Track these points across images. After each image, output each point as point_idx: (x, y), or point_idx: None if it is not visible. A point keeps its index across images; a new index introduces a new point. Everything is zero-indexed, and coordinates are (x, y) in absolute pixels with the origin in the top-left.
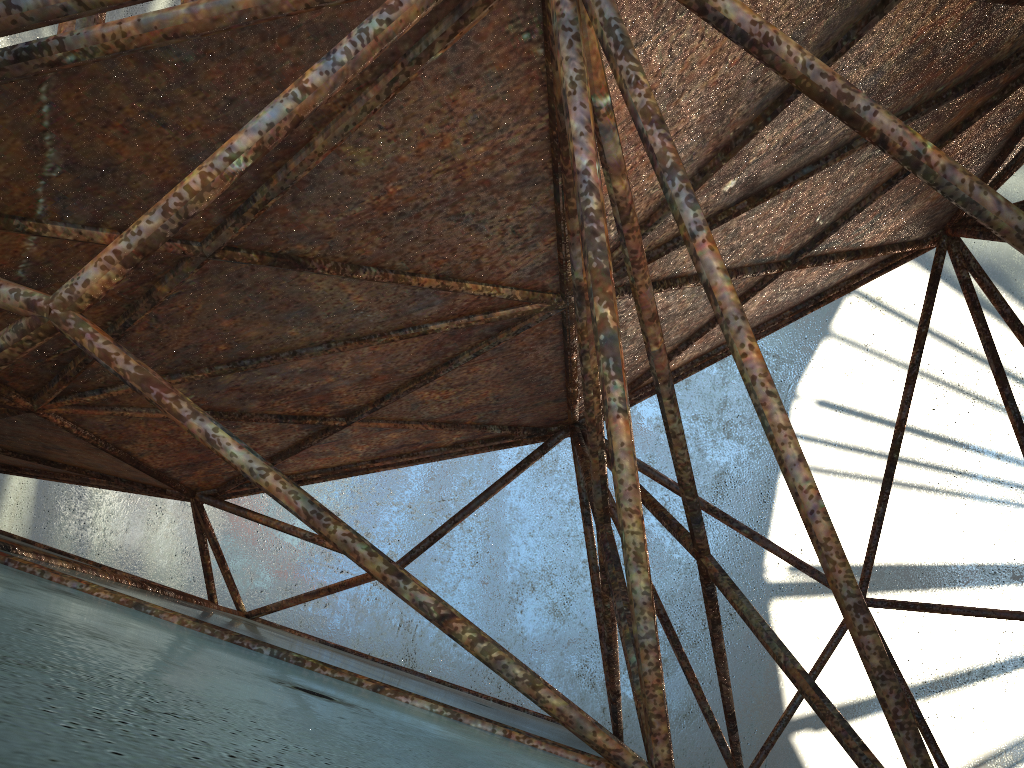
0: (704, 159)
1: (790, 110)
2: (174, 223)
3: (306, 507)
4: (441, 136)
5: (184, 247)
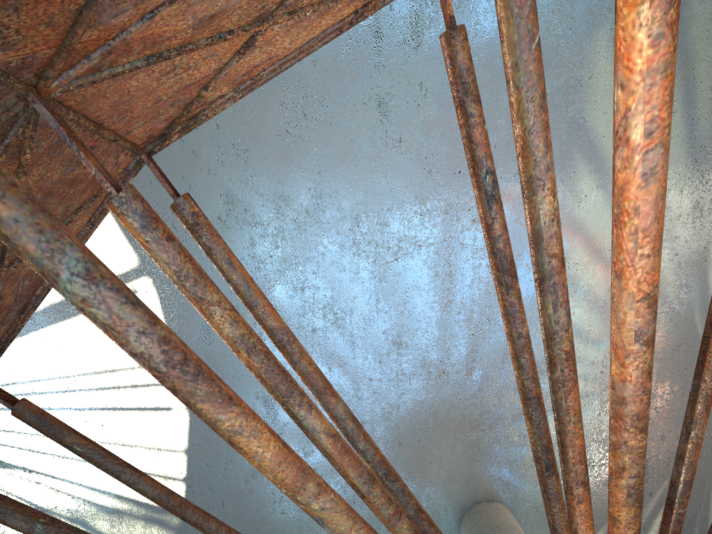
0: None
1: None
2: None
3: None
4: None
5: None
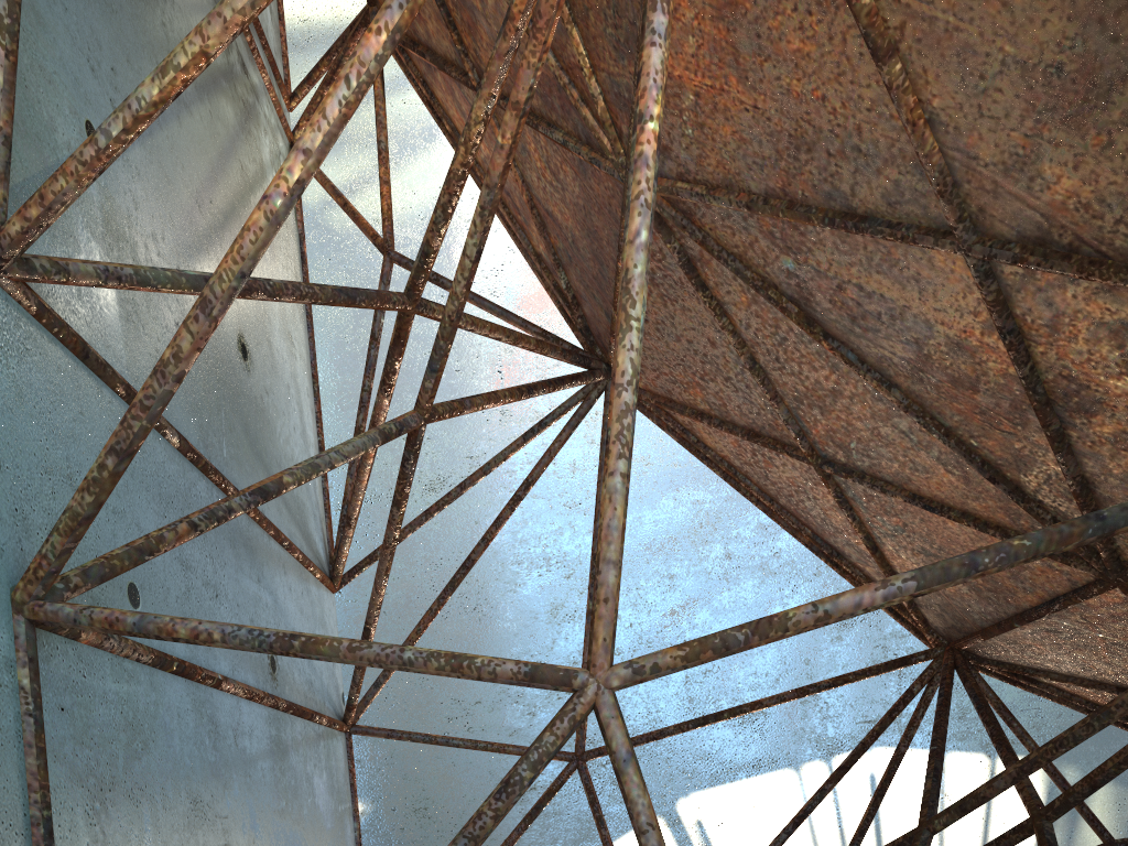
0: (772, 188)
1: (852, 249)
2: None
3: None
4: None
5: None
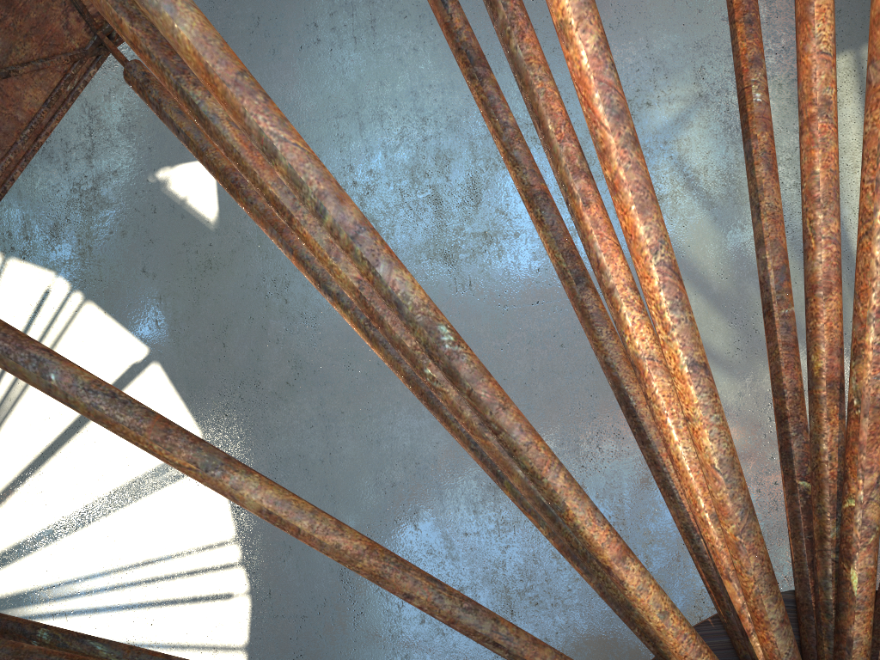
0: None
1: None
2: None
3: None
4: None
5: None
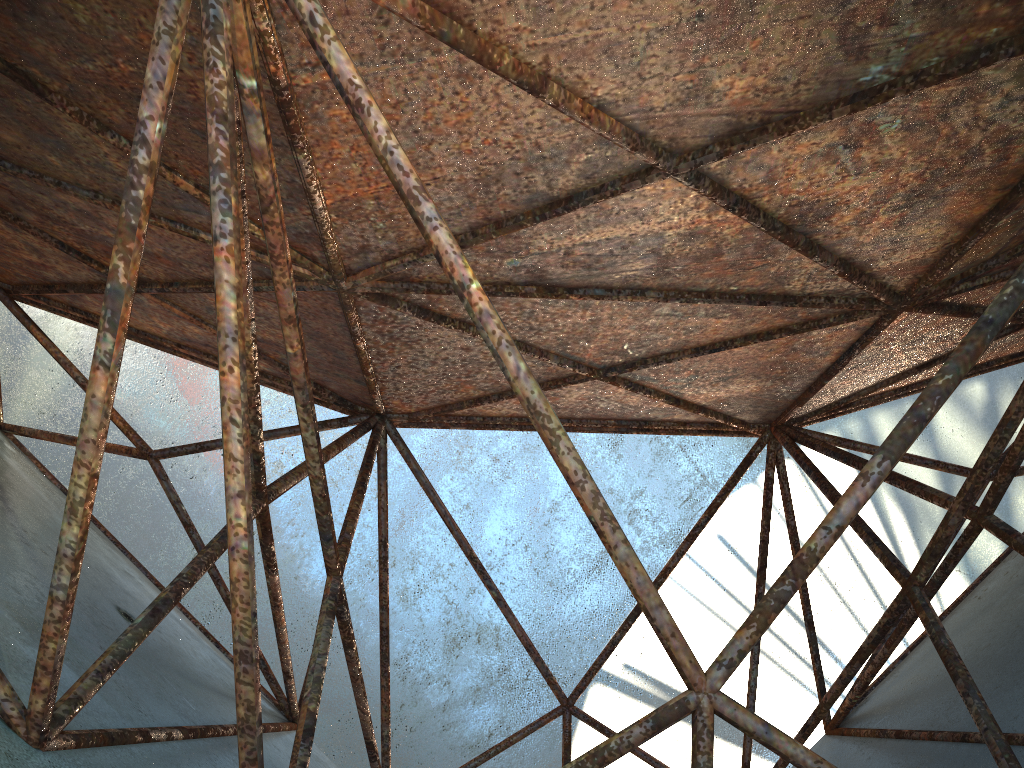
0: (475, 222)
1: (566, 223)
2: None
3: None
4: None
5: None
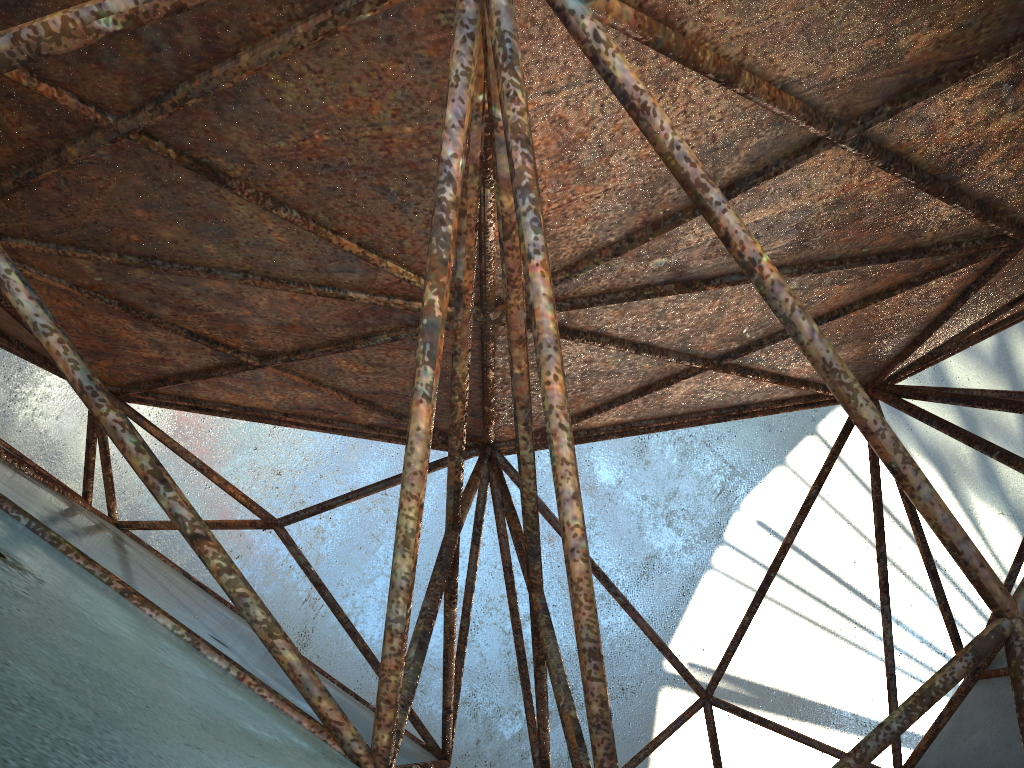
0: (633, 227)
1: None
2: (23, 54)
3: (83, 380)
4: (369, 101)
5: (98, 115)
